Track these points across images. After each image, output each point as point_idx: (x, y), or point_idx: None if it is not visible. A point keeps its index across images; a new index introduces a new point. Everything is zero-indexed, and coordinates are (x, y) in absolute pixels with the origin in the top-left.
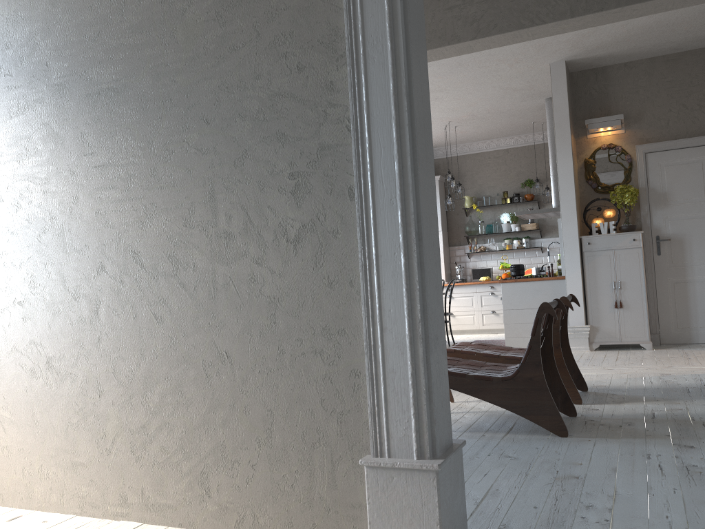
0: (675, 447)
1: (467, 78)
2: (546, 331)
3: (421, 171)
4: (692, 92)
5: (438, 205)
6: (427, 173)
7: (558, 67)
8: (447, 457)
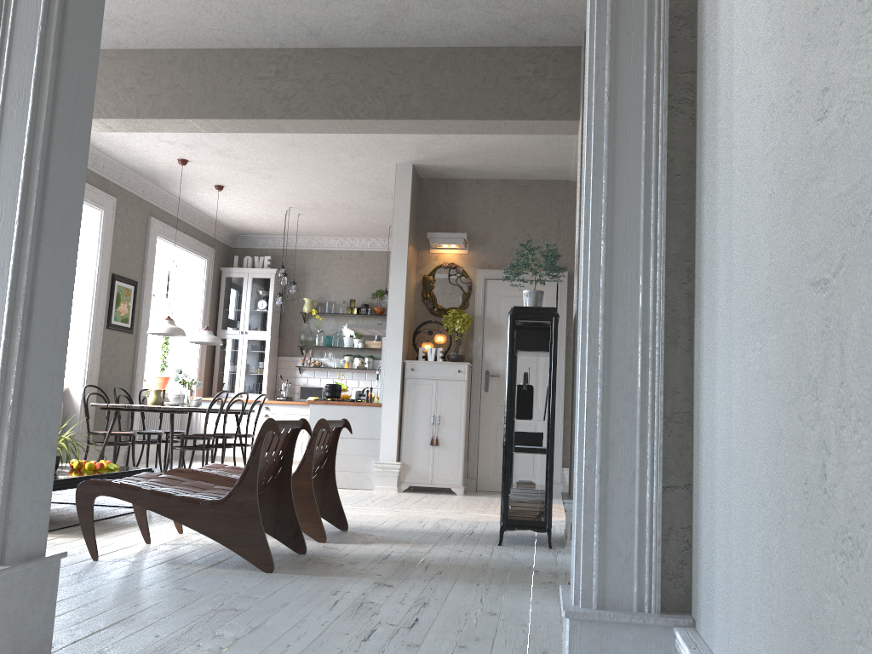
0: (373, 585)
1: (303, 160)
2: (287, 454)
3: (48, 244)
4: (539, 223)
5: (270, 304)
6: (61, 247)
7: (404, 169)
8: (19, 565)
